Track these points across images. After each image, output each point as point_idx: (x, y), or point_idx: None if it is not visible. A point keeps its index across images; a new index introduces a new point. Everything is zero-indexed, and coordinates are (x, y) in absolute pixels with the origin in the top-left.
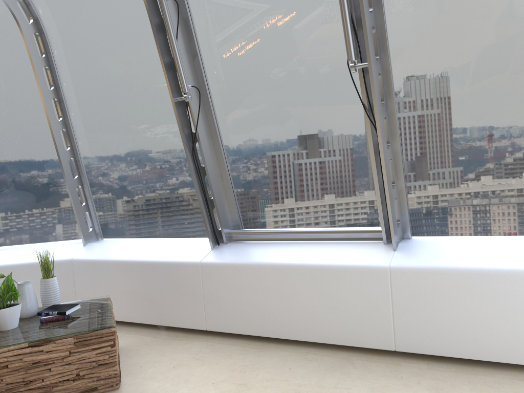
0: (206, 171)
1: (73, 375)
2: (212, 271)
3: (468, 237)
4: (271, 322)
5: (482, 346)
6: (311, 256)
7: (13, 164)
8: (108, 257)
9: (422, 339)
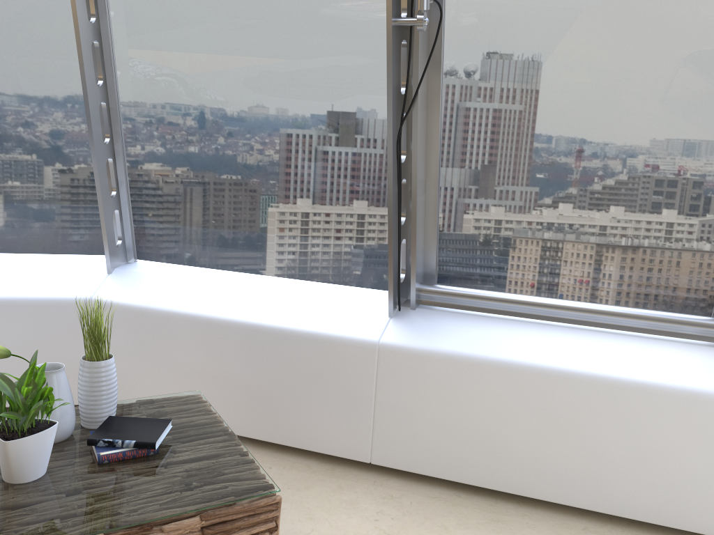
0: (413, 174)
1: None
2: (402, 362)
3: None
4: (511, 467)
5: None
6: (606, 359)
7: None
8: (173, 306)
9: None
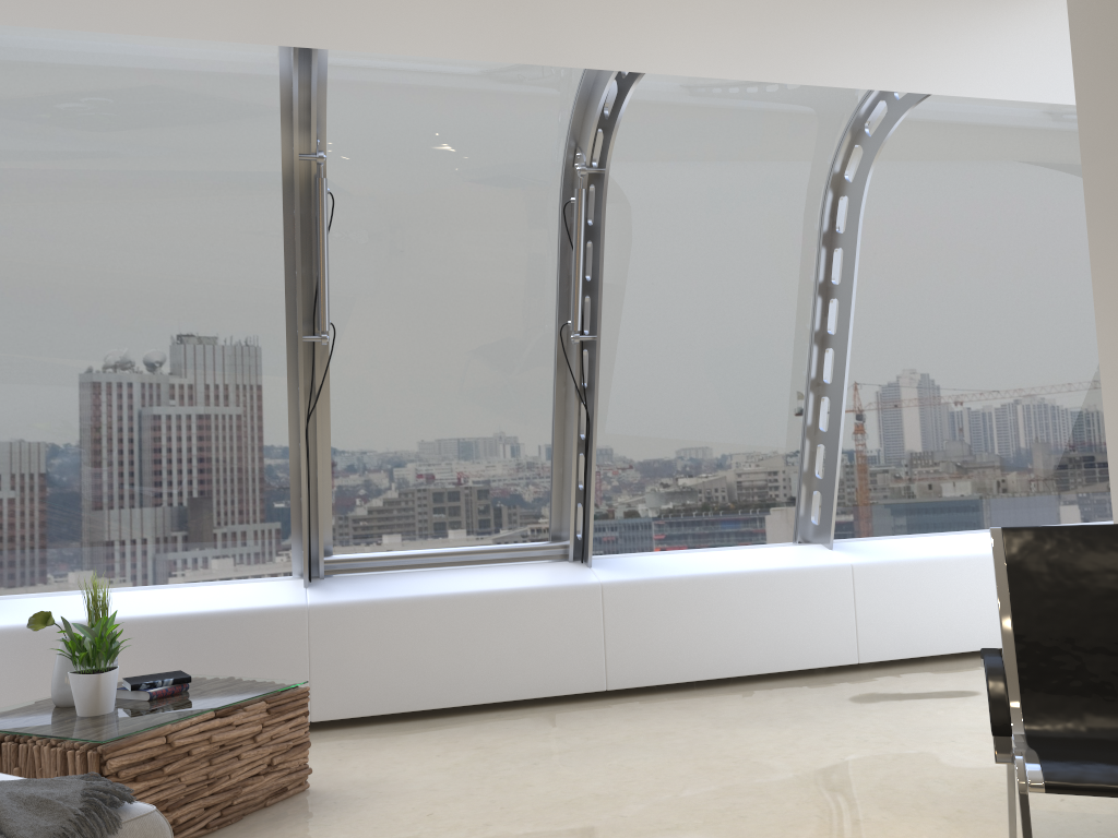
0: (318, 456)
1: (264, 765)
2: (331, 617)
3: (645, 552)
4: (435, 685)
5: (697, 663)
6: (488, 581)
7: None
8: (72, 618)
9: (638, 667)
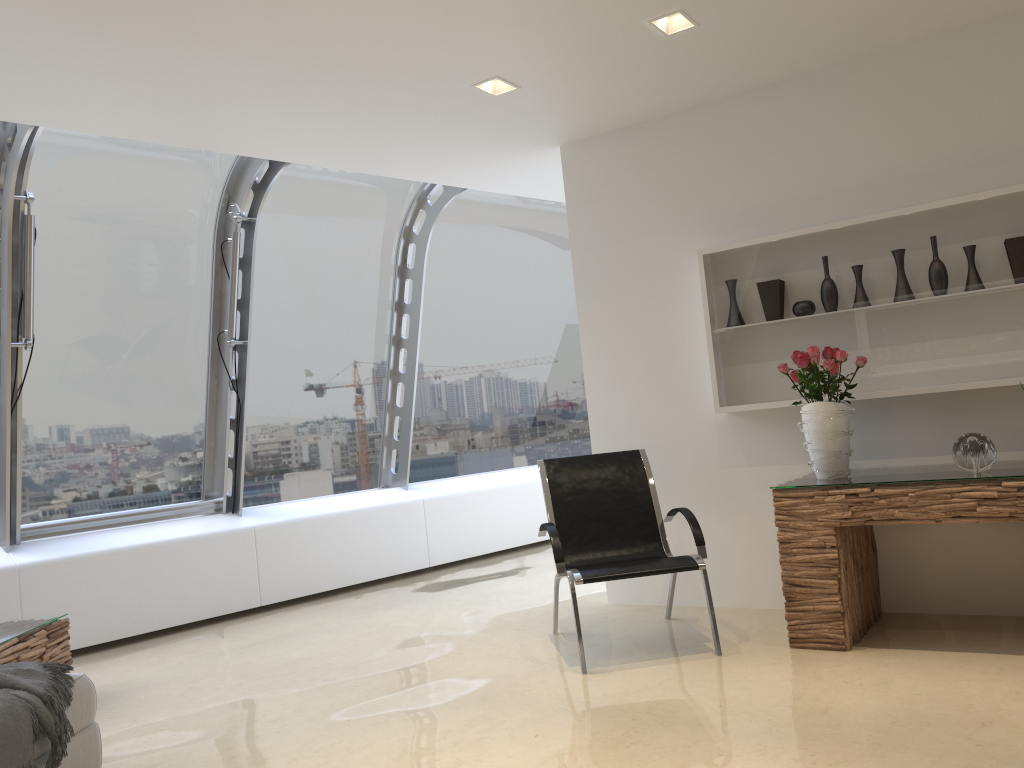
0: (18, 442)
1: None
2: (39, 573)
3: (275, 503)
4: (129, 618)
5: (324, 578)
6: (165, 533)
7: None
8: None
9: (283, 586)
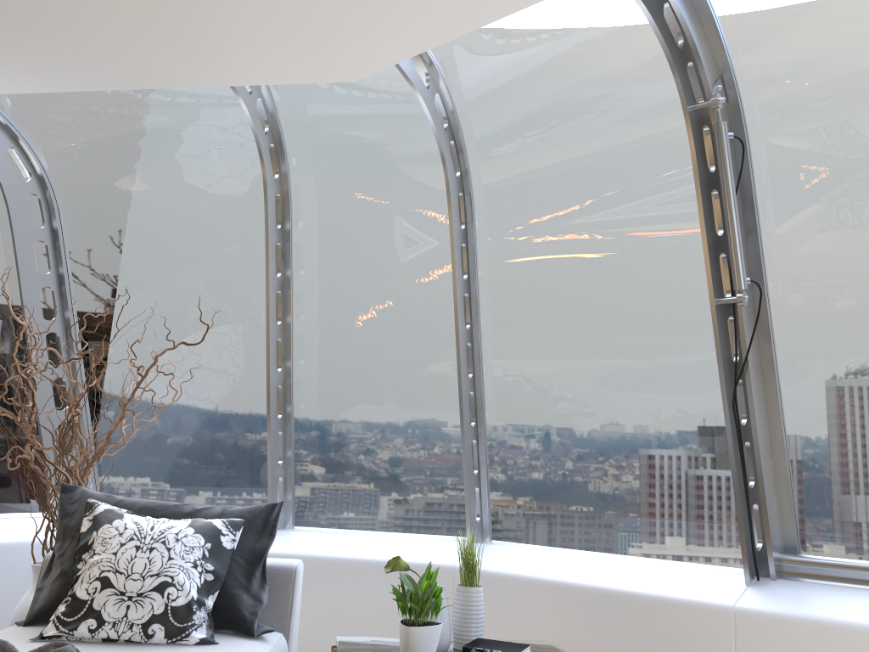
0: (753, 434)
1: None
2: (761, 628)
3: None
4: None
5: None
6: None
7: (375, 392)
8: (527, 572)
9: None
